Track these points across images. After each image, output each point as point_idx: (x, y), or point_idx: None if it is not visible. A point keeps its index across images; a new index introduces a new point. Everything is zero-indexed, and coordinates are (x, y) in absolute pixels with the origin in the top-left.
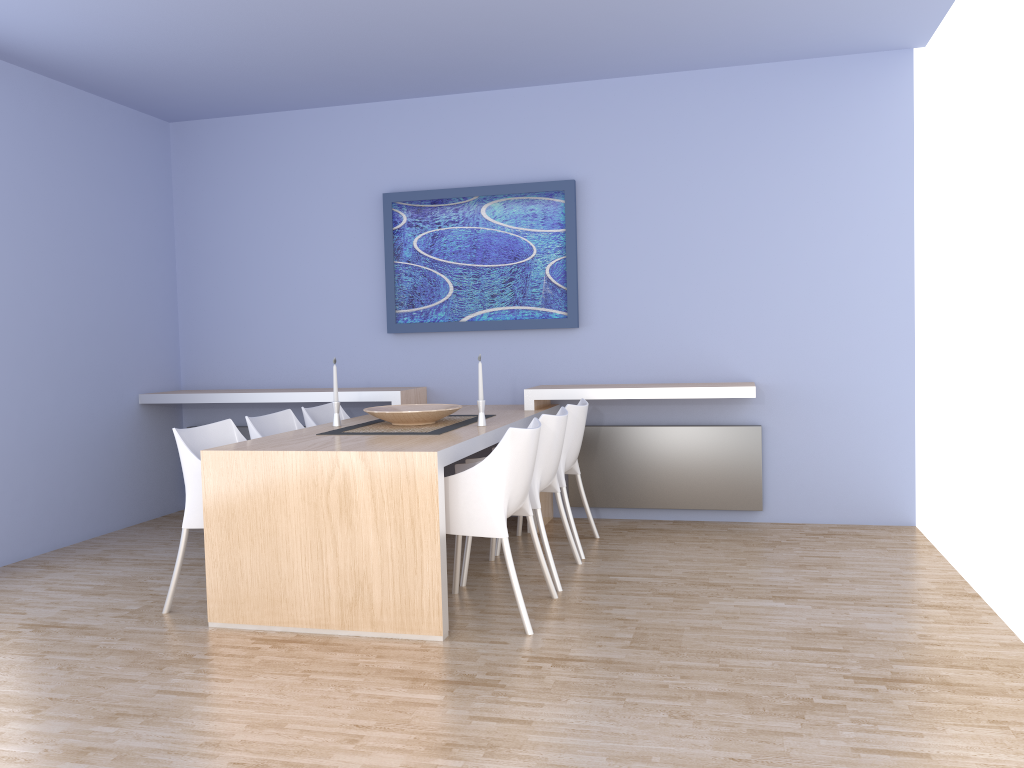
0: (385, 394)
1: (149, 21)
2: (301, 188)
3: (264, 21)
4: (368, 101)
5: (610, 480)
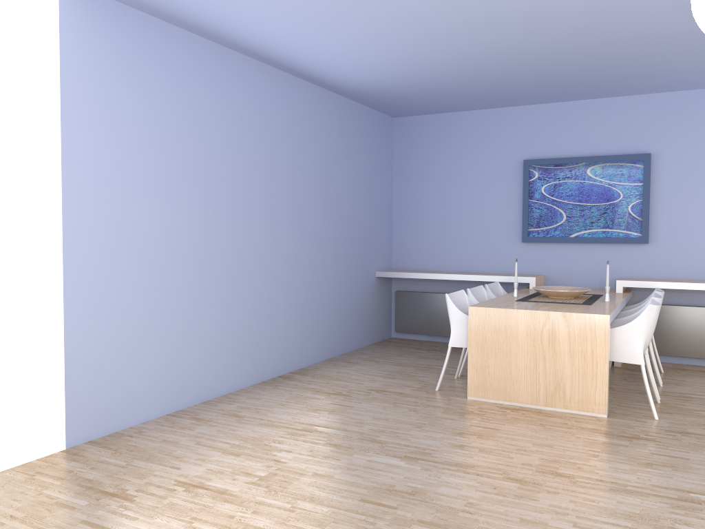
0: (525, 278)
1: (427, 74)
2: (471, 156)
3: (489, 72)
4: (516, 105)
5: (665, 338)
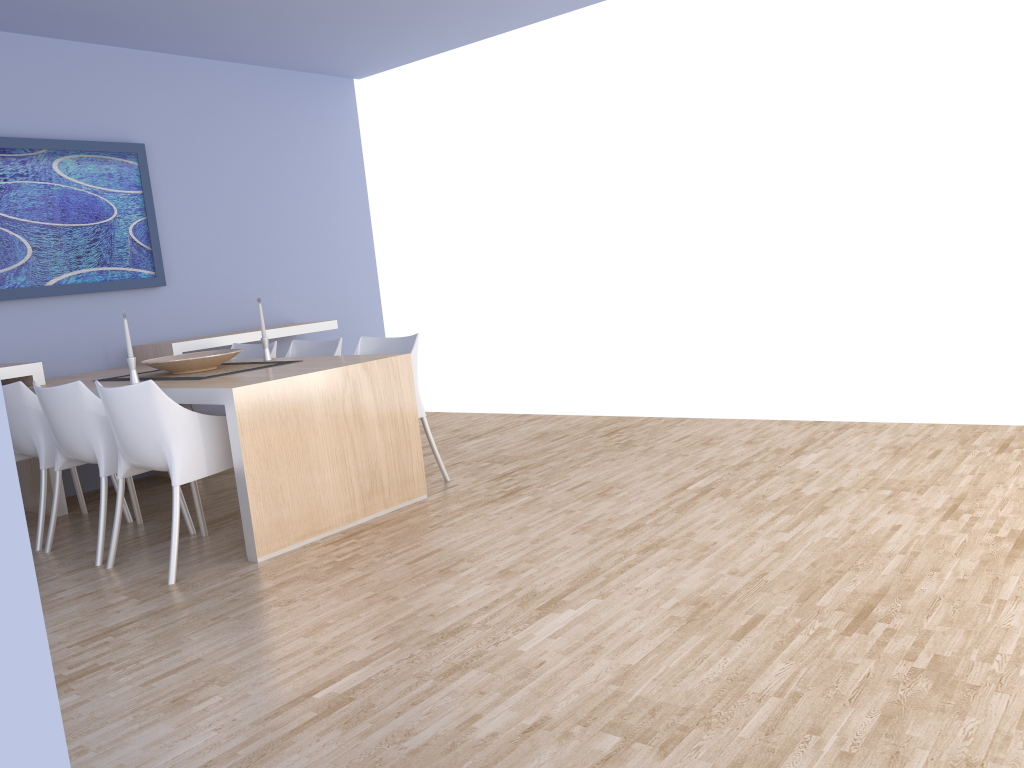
0: (23, 368)
1: None
2: None
3: None
4: None
5: None
